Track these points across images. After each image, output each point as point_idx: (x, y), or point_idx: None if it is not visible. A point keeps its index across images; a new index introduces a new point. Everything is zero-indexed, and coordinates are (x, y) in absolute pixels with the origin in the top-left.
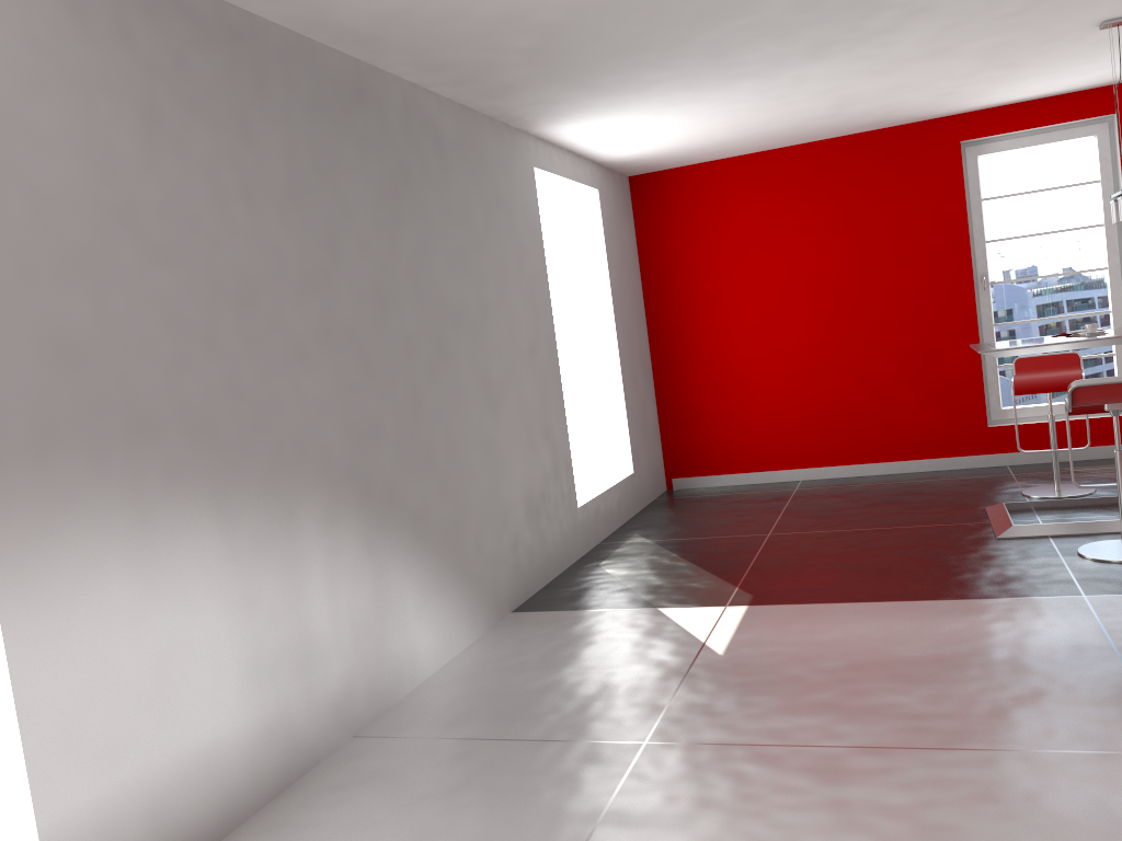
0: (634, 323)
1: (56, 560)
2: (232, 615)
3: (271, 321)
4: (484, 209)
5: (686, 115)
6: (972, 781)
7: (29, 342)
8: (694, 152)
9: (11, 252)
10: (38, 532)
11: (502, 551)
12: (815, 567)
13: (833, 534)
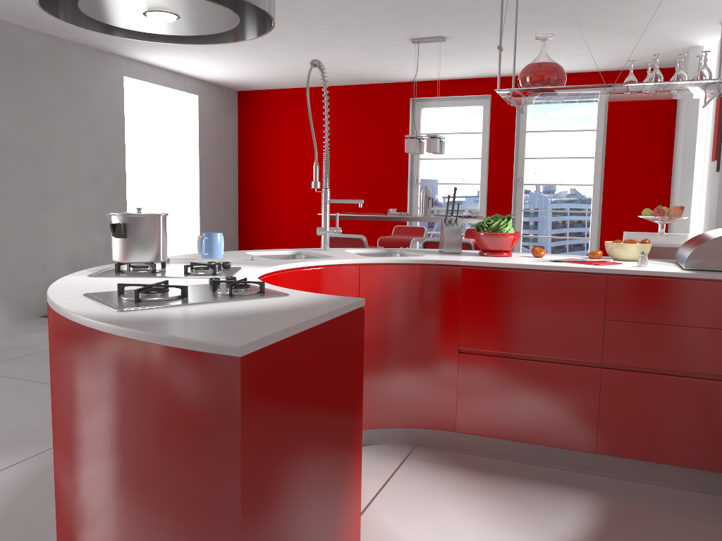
0: (223, 177)
1: None
2: None
3: None
4: (61, 95)
5: (215, 59)
6: None
7: None
8: (260, 82)
9: None
10: None
11: (36, 283)
12: None
13: None
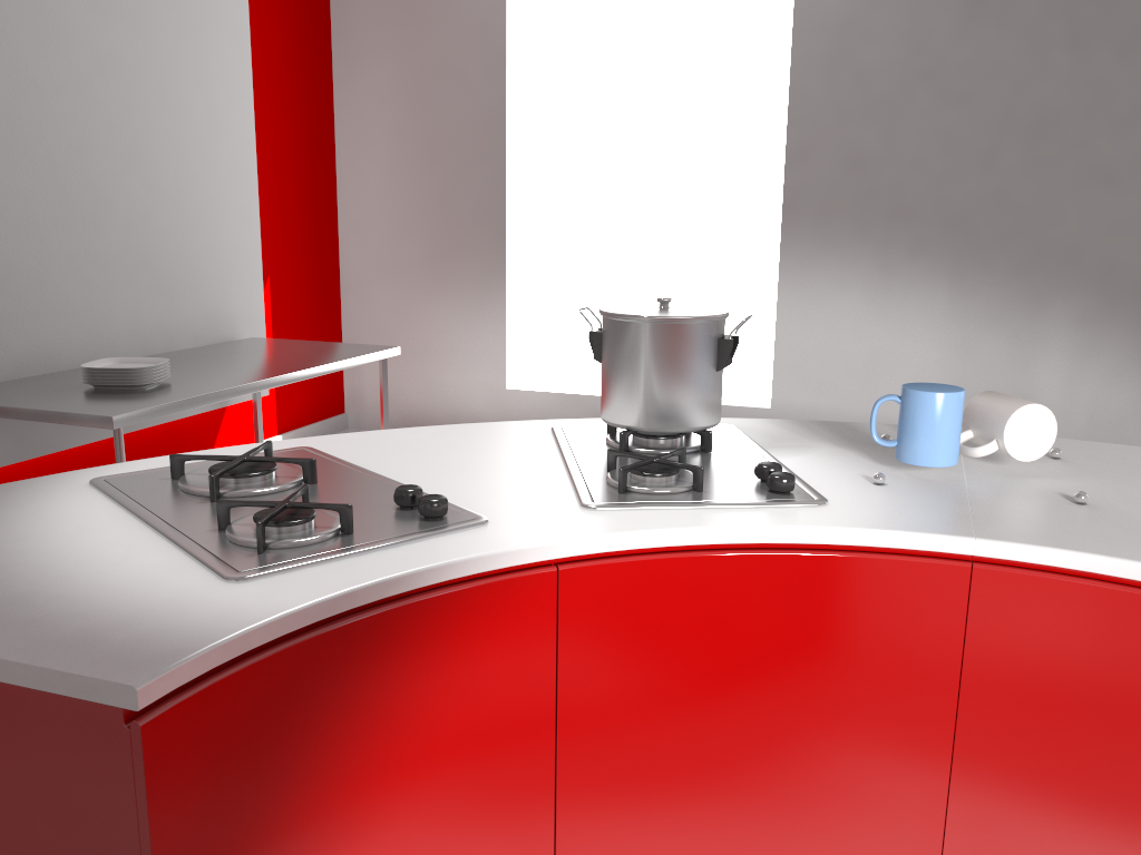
0: None
1: (816, 276)
2: (945, 353)
3: (1069, 147)
4: None
5: None
6: None
7: (831, 156)
8: None
9: (833, 105)
10: (810, 259)
11: None
12: None
13: None
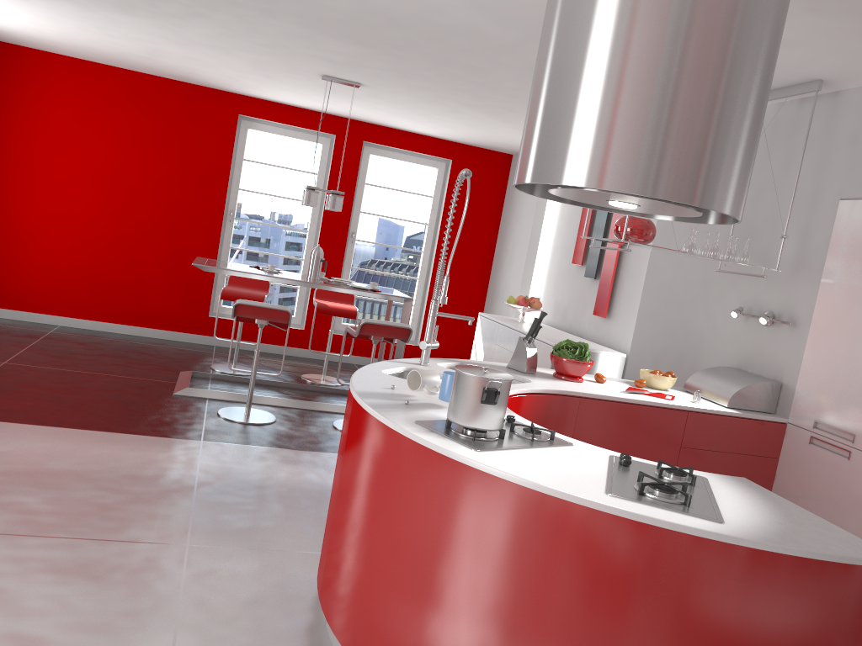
0: None
1: None
2: None
3: None
4: None
5: (17, 7)
6: (41, 559)
7: None
8: (29, 39)
9: None
10: None
11: None
12: (26, 395)
13: (57, 372)
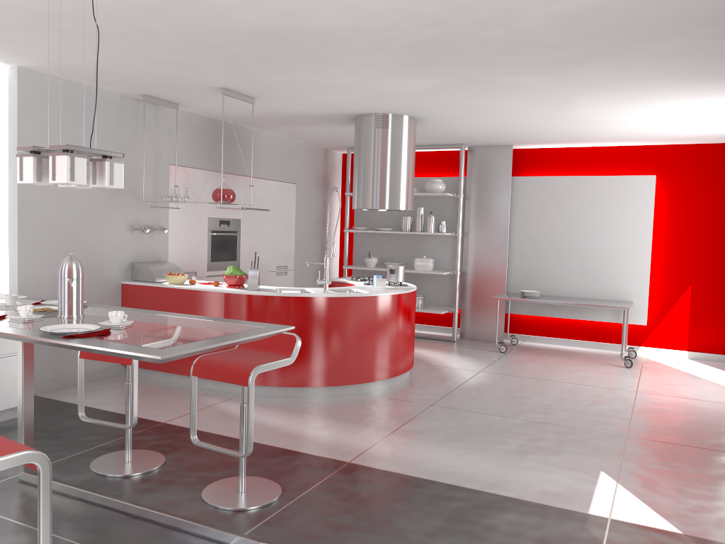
0: None
1: None
2: None
3: None
4: None
5: None
6: (500, 409)
7: None
8: None
9: None
10: None
11: None
12: None
13: None
